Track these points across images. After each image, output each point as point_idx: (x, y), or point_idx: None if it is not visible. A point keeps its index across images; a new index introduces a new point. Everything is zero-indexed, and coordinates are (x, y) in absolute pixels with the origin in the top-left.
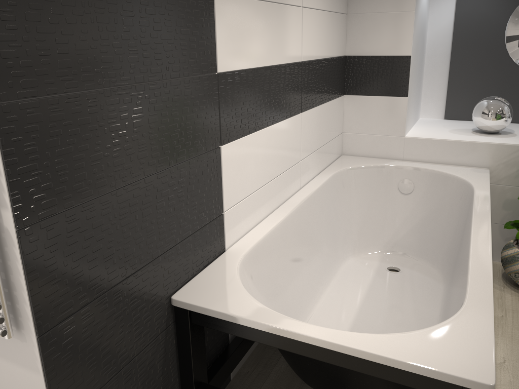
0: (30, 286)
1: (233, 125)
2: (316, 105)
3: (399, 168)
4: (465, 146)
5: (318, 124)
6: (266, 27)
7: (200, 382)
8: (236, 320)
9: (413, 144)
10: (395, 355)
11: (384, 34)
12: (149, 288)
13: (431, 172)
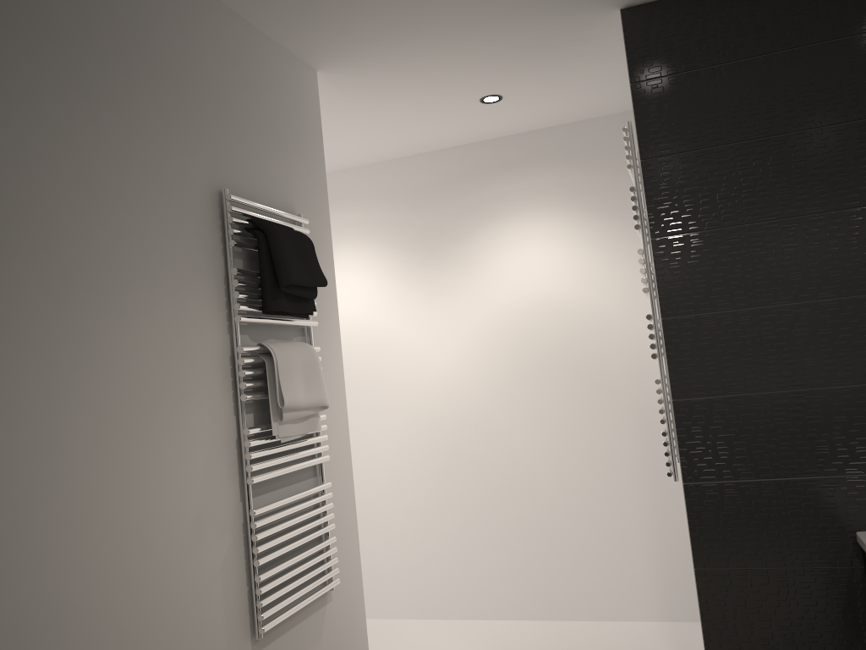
0: (678, 442)
1: None
2: None
3: None
4: None
5: None
6: None
7: None
8: None
9: None
10: None
11: None
12: (818, 505)
13: None
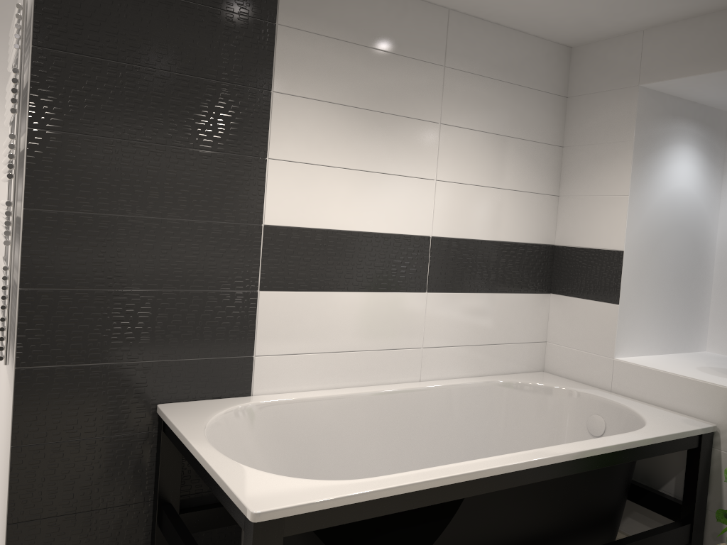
0: (18, 329)
1: (282, 276)
2: (467, 291)
3: (591, 398)
4: (686, 384)
5: (470, 315)
6: (356, 194)
7: (167, 502)
8: (174, 429)
9: (623, 371)
10: (224, 475)
11: (595, 221)
12: (133, 384)
13: (625, 411)
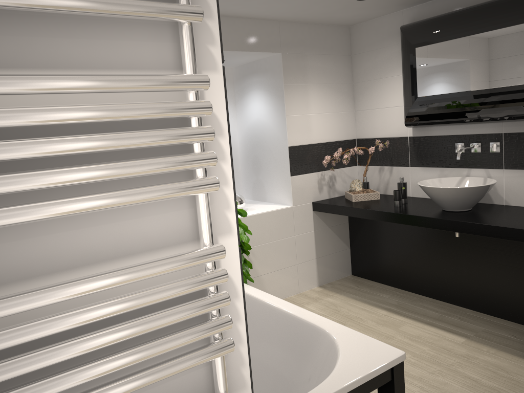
0: None
1: None
2: None
3: None
4: None
5: None
6: None
7: None
8: None
9: None
10: (360, 374)
11: None
12: None
13: None
